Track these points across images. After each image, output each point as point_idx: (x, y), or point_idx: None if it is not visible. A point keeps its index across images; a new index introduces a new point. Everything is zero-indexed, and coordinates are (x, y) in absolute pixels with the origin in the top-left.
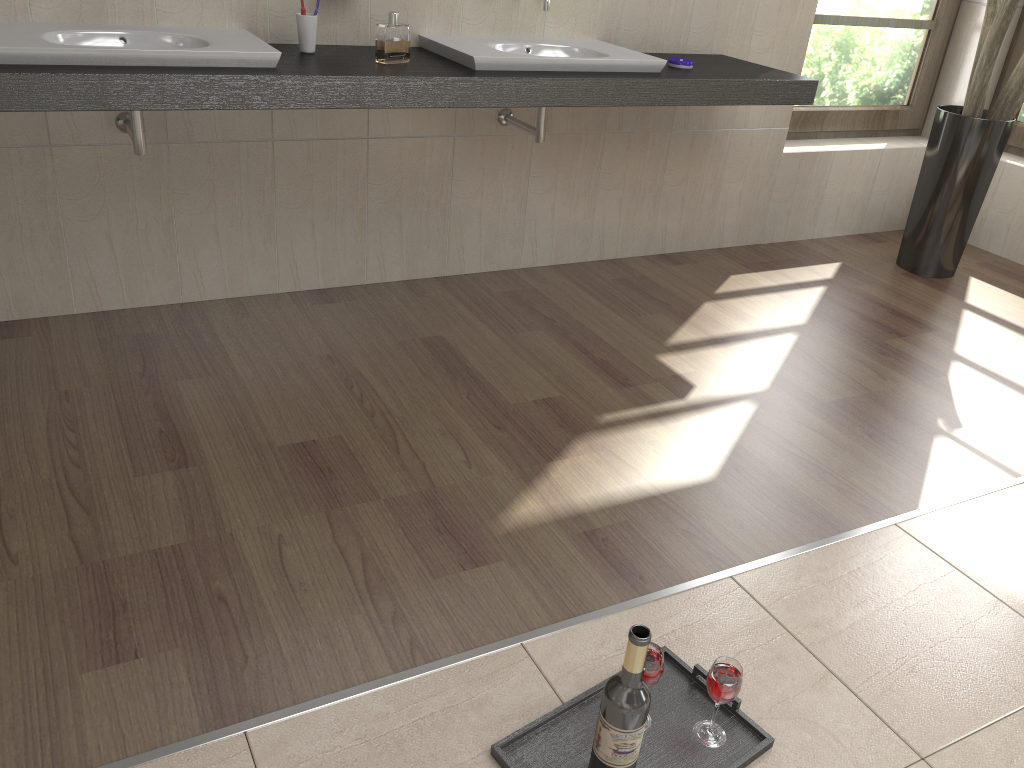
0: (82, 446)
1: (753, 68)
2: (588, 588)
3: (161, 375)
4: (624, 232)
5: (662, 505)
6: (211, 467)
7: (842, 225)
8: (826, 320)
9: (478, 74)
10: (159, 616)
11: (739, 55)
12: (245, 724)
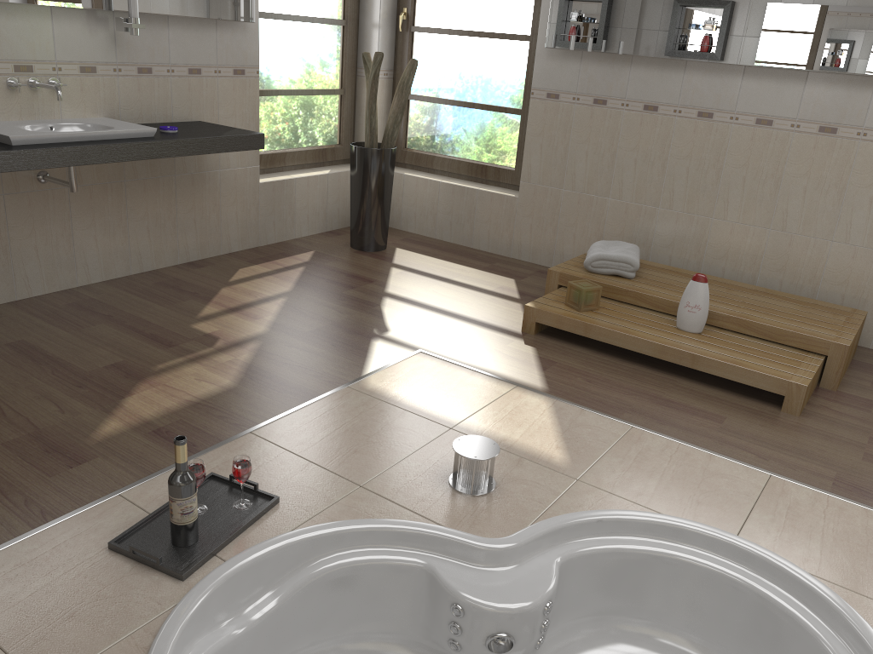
0: None
1: (221, 128)
2: (160, 458)
3: None
4: (156, 250)
5: (204, 406)
6: None
7: (313, 227)
8: (305, 286)
9: (15, 148)
10: None
11: (213, 120)
12: None
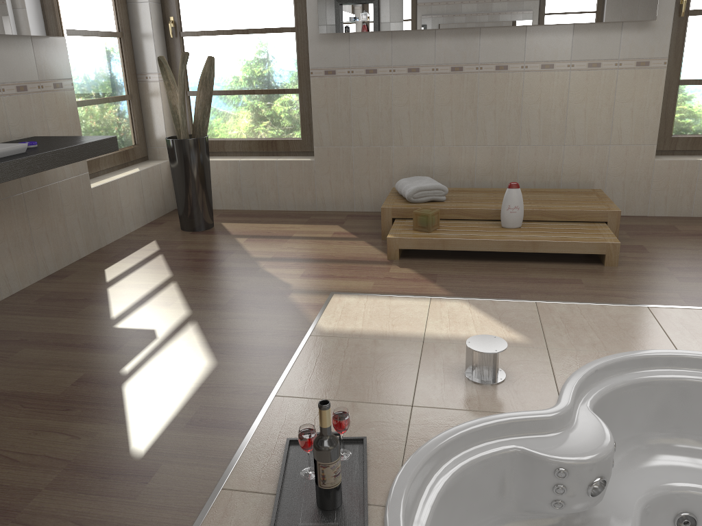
0: None
1: (70, 138)
2: (221, 444)
3: None
4: (19, 270)
5: (209, 388)
6: None
7: (138, 221)
8: (181, 269)
9: None
10: None
11: (45, 134)
12: None
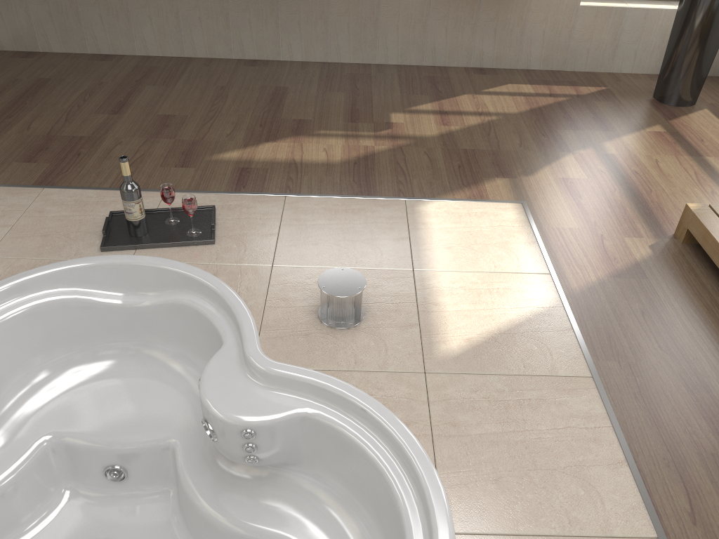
0: (87, 101)
1: None
2: (216, 184)
3: (144, 82)
4: (450, 49)
5: (294, 167)
6: (124, 116)
7: (640, 65)
8: (535, 114)
9: None
10: (54, 154)
11: None
12: (45, 186)
